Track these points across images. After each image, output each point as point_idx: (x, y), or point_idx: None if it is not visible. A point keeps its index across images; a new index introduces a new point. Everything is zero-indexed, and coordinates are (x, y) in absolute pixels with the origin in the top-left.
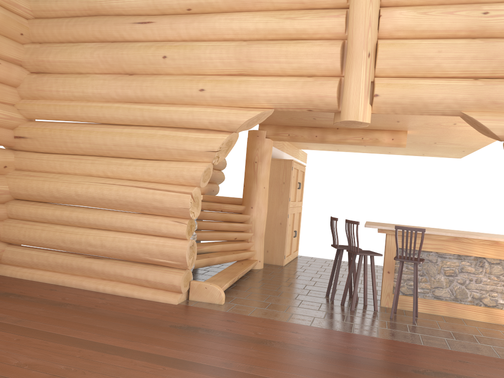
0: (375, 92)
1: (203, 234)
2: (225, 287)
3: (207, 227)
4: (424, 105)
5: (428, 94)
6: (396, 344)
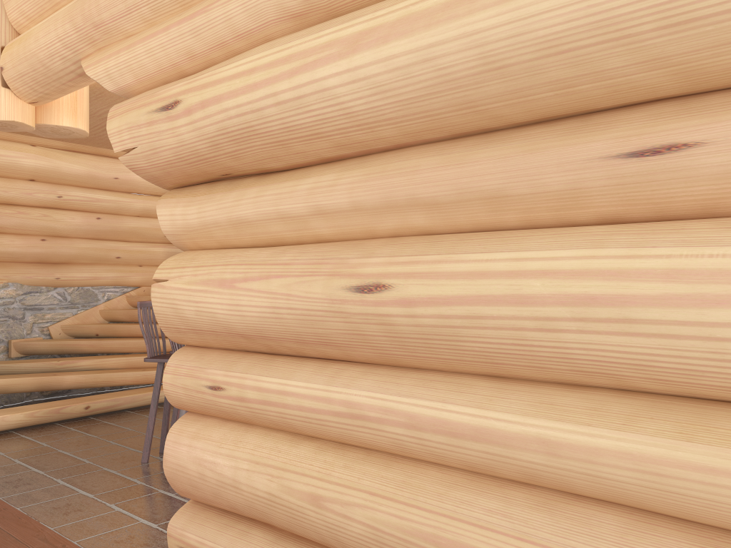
0: (0, 64)
1: (102, 342)
2: (4, 420)
3: (129, 332)
4: (44, 66)
5: (36, 43)
6: (3, 524)
